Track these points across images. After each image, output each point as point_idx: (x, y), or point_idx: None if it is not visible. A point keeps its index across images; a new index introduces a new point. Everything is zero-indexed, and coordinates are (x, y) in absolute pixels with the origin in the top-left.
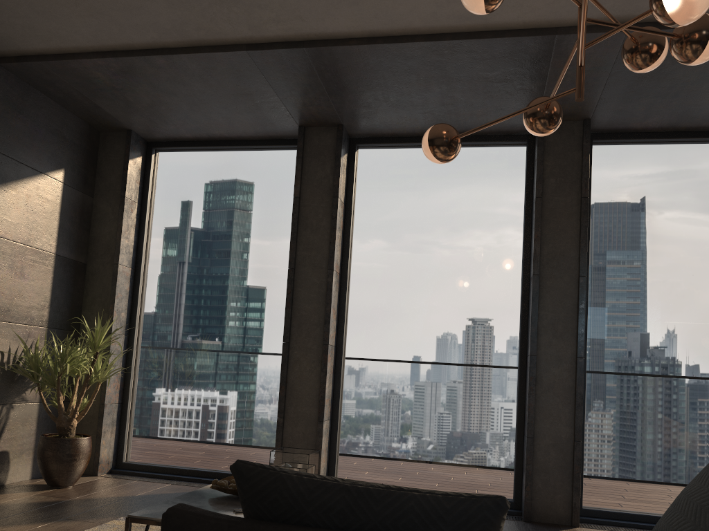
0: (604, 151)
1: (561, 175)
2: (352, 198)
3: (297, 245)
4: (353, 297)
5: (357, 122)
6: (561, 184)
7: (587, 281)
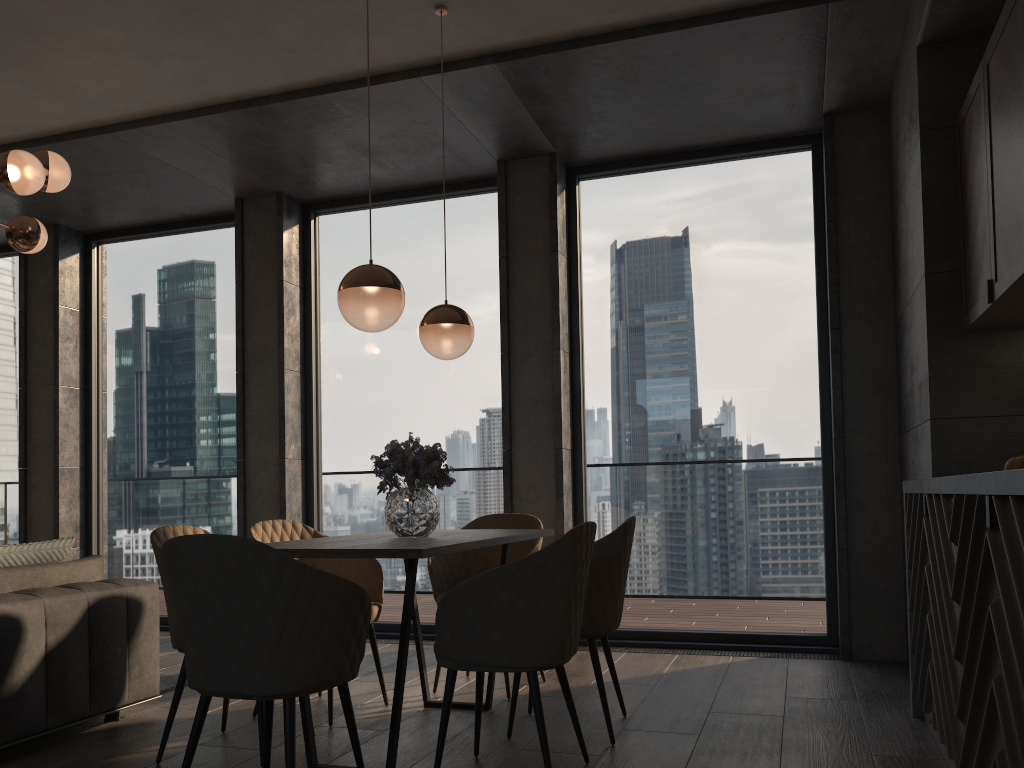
0: (326, 222)
1: (261, 259)
2: (92, 302)
3: (27, 362)
4: (101, 412)
5: (69, 220)
6: (261, 269)
7: (311, 372)
